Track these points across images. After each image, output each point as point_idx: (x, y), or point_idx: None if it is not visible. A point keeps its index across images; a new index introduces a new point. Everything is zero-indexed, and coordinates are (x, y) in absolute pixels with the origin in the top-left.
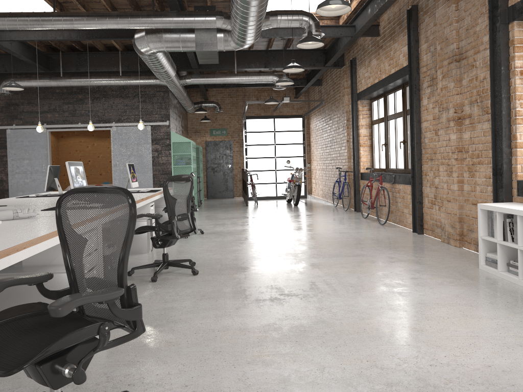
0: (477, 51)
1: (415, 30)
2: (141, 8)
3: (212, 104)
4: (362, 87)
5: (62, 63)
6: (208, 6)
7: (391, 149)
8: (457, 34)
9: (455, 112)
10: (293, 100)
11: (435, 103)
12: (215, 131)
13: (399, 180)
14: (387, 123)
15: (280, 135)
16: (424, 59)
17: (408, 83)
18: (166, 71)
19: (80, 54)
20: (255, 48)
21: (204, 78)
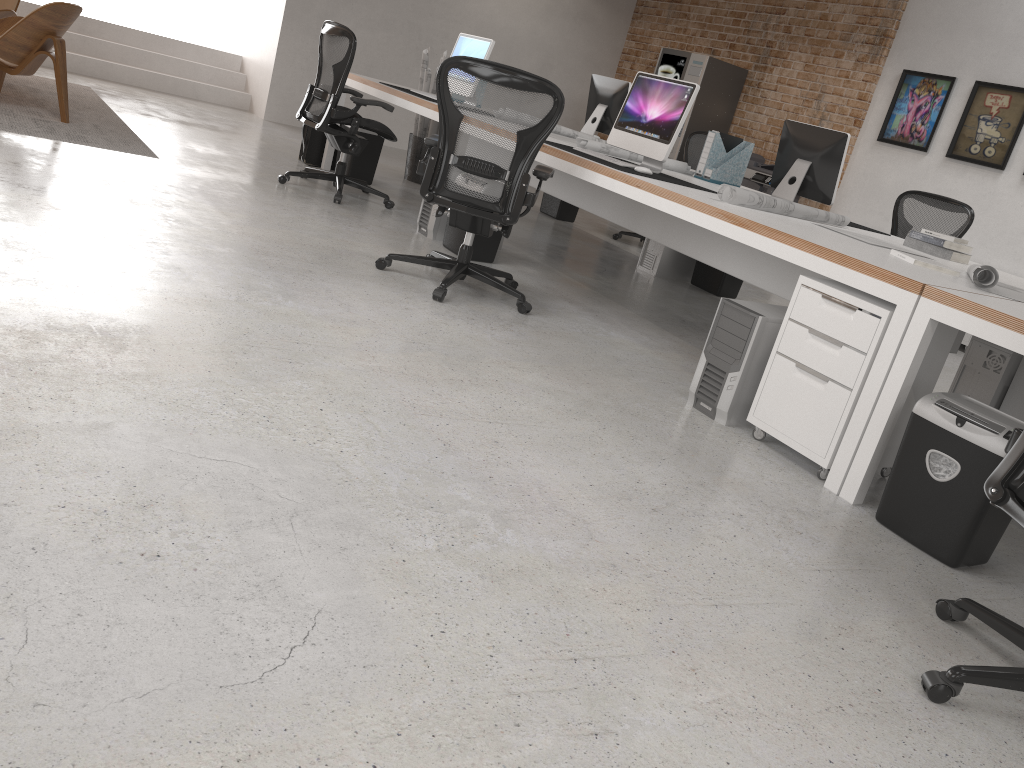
0: None
1: None
2: None
3: None
4: None
5: None
6: None
7: None
8: None
9: None
10: None
11: None
12: None
13: None
14: None
15: None
16: None
17: None
18: None
19: None
20: None
21: None
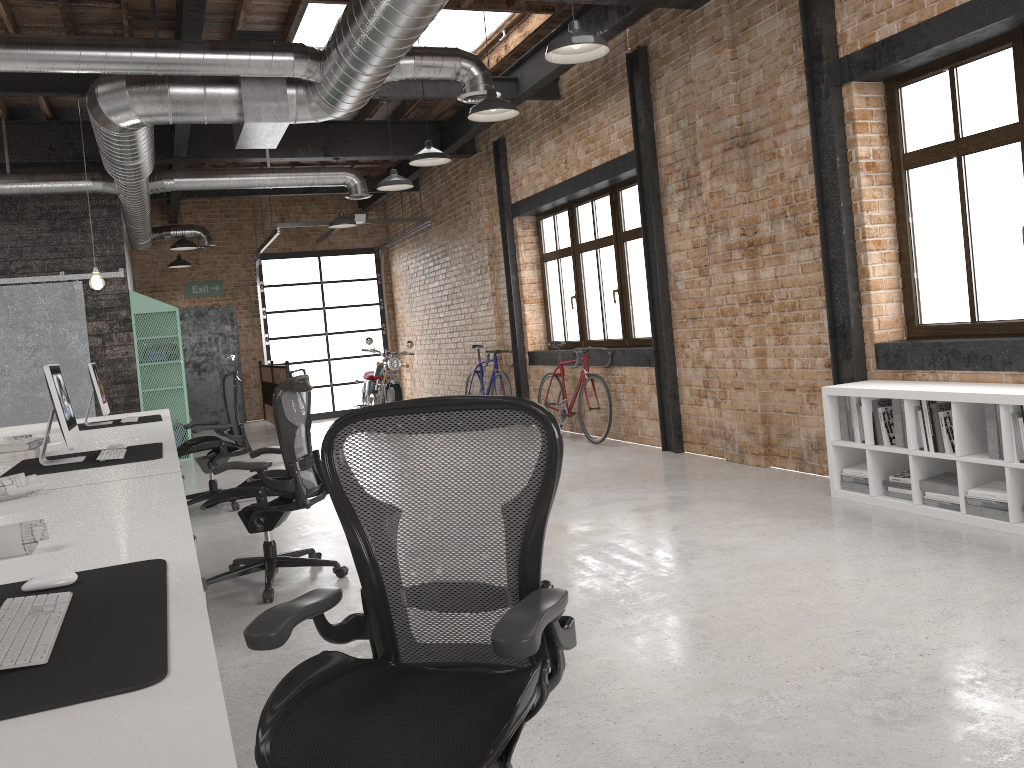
0: (780, 130)
1: (647, 90)
2: (78, 30)
3: (192, 232)
4: (524, 192)
5: None
6: (265, 33)
7: (591, 304)
8: (738, 101)
9: (744, 234)
10: (371, 220)
11: (696, 220)
12: (197, 287)
13: (622, 360)
14: (580, 257)
15: (333, 288)
16: (667, 142)
17: (638, 185)
18: (143, 163)
19: None
20: None
21: (204, 177)
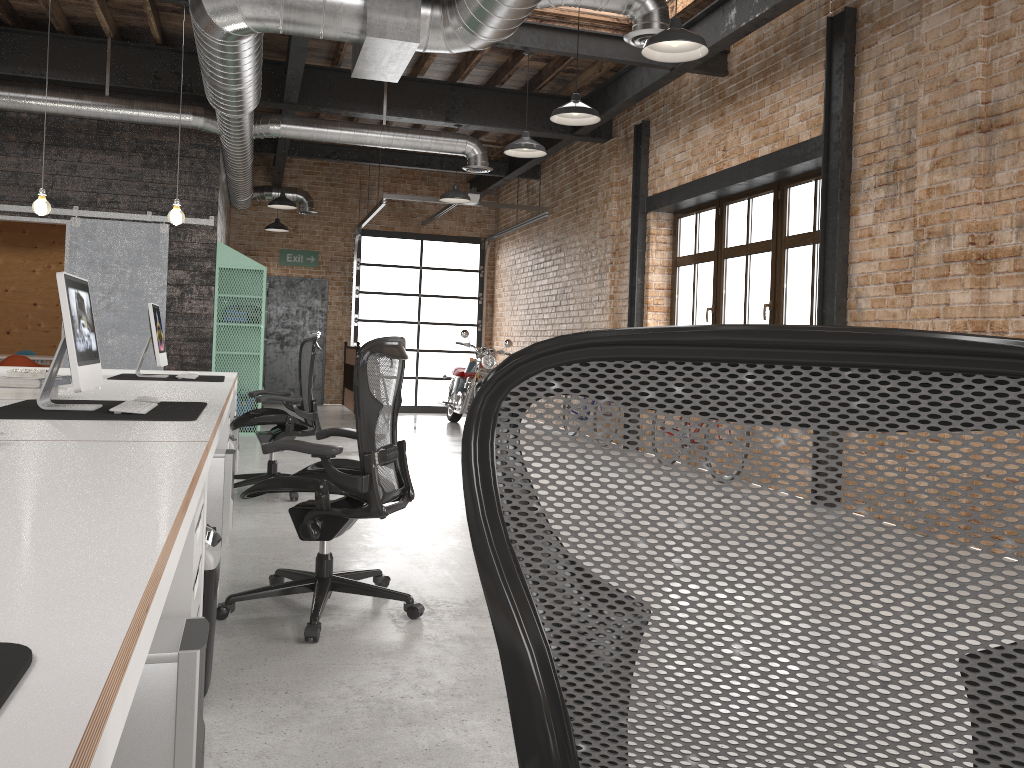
0: None
1: (850, 62)
2: None
3: (294, 195)
4: (665, 183)
5: None
6: None
7: (731, 319)
8: (986, 73)
9: (973, 243)
10: (484, 203)
11: (900, 223)
12: (292, 255)
13: None
14: (724, 263)
15: (432, 275)
16: (870, 126)
17: (822, 177)
18: (247, 91)
19: (3, 32)
20: (423, 77)
21: (312, 126)
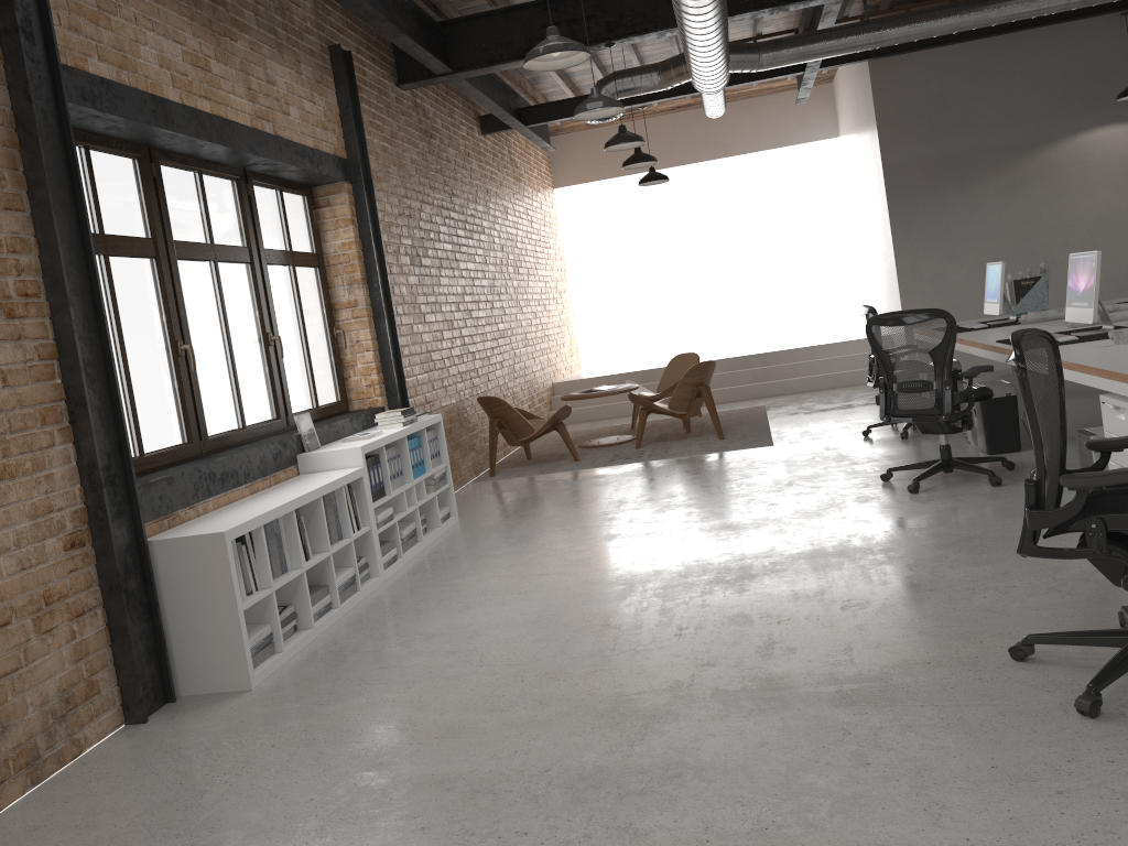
0: None
1: None
2: None
3: None
4: None
5: None
6: None
7: None
8: None
9: None
10: None
11: None
12: None
13: None
14: None
15: None
16: None
17: None
18: None
19: None
20: None
21: None
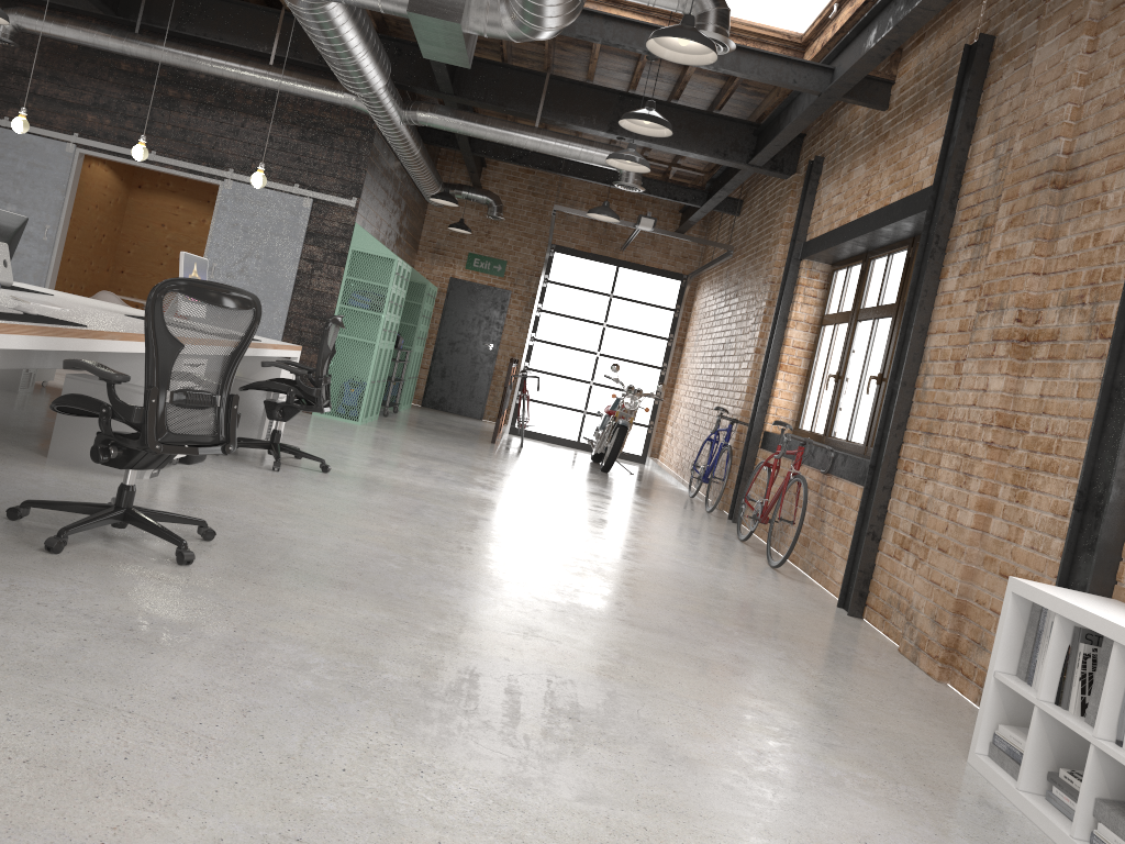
0: (1117, 164)
1: (974, 98)
2: None
3: (483, 198)
4: (821, 228)
5: (148, 4)
6: None
7: (848, 391)
8: (1076, 117)
9: (1019, 320)
10: (662, 230)
11: (974, 291)
12: (480, 261)
13: (841, 469)
14: (856, 326)
15: (621, 306)
16: (977, 175)
17: (922, 230)
18: (357, 67)
19: None
20: (601, 84)
21: (460, 119)
